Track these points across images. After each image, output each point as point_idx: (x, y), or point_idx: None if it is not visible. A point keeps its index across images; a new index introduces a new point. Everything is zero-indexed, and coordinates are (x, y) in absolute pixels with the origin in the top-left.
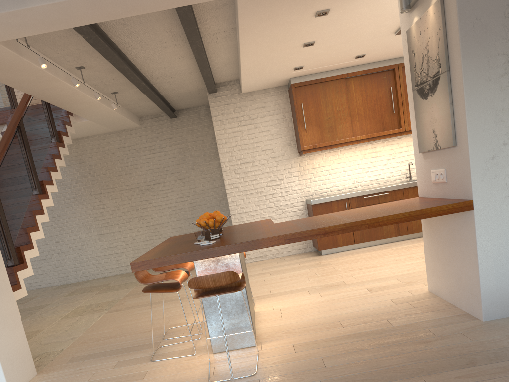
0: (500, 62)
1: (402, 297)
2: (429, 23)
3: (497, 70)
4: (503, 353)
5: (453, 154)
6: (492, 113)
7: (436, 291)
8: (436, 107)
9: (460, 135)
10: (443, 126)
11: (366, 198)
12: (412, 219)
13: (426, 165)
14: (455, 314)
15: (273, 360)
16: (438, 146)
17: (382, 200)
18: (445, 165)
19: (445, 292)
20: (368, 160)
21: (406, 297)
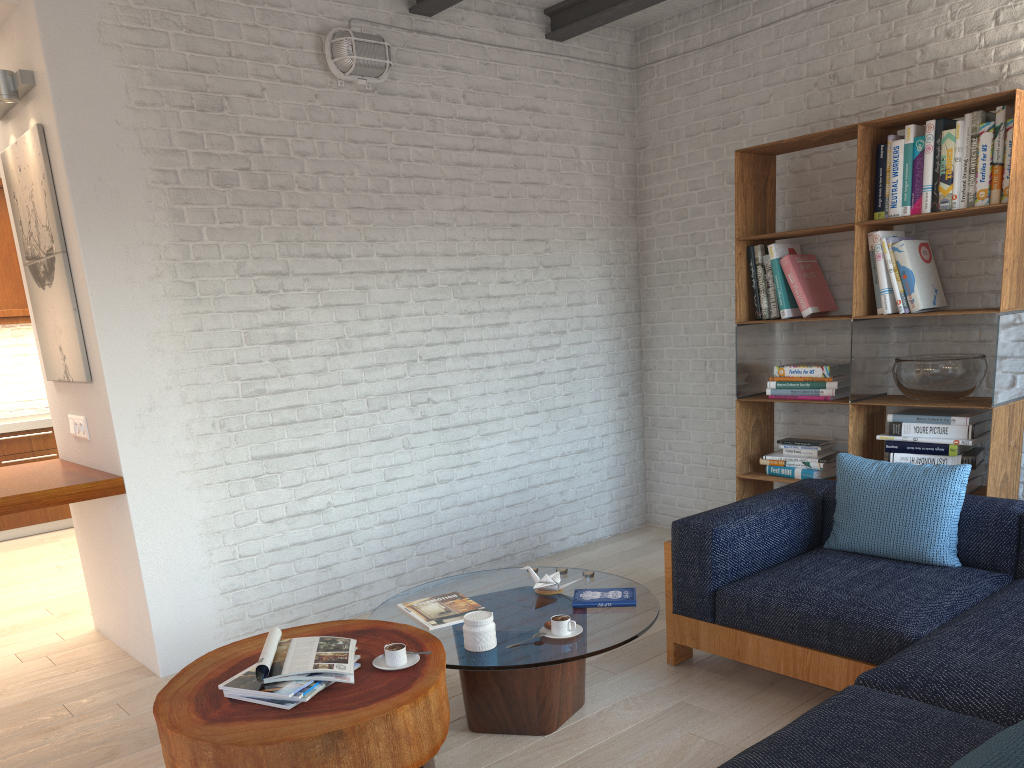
0: (149, 256)
1: (41, 646)
2: (30, 158)
3: (145, 269)
4: None
5: (92, 395)
6: (143, 336)
7: (105, 629)
8: (58, 308)
9: (95, 366)
10: (71, 343)
11: (1, 439)
12: (10, 511)
13: (62, 405)
14: (122, 670)
15: None
16: (69, 377)
17: (39, 444)
18: (84, 411)
19: (115, 631)
20: (8, 360)
21: (49, 645)
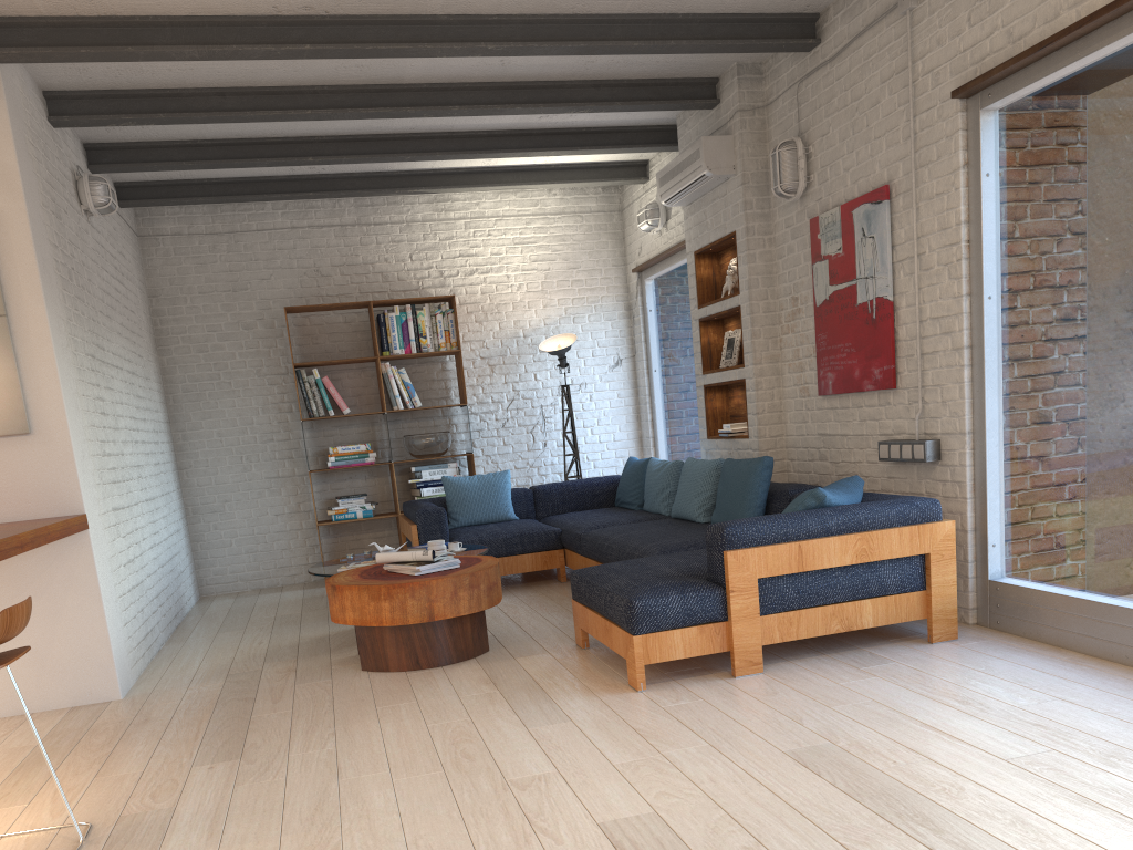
0: (64, 328)
1: None
2: None
3: (65, 338)
4: (239, 689)
5: (19, 447)
6: (72, 394)
7: None
8: None
9: (44, 417)
10: None
11: None
12: (66, 534)
13: None
14: (64, 712)
15: (38, 818)
16: None
17: None
18: None
19: None
20: None
21: None
